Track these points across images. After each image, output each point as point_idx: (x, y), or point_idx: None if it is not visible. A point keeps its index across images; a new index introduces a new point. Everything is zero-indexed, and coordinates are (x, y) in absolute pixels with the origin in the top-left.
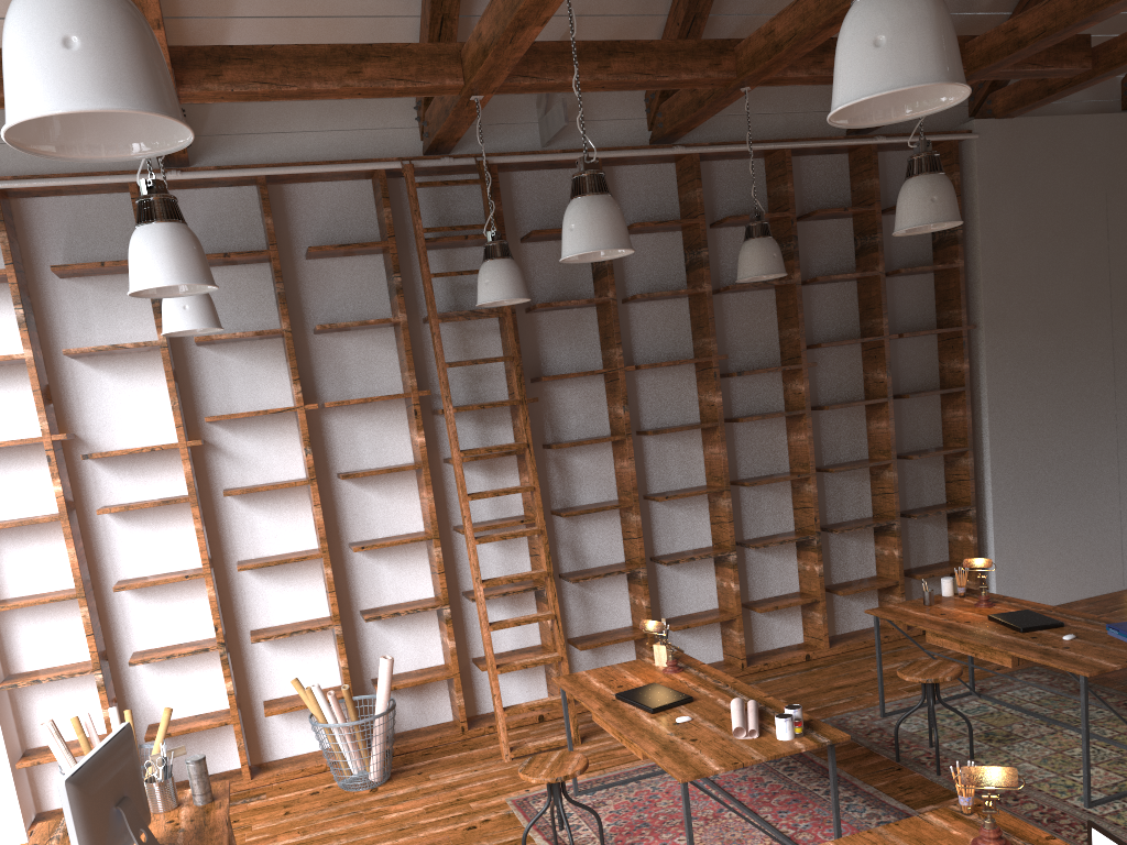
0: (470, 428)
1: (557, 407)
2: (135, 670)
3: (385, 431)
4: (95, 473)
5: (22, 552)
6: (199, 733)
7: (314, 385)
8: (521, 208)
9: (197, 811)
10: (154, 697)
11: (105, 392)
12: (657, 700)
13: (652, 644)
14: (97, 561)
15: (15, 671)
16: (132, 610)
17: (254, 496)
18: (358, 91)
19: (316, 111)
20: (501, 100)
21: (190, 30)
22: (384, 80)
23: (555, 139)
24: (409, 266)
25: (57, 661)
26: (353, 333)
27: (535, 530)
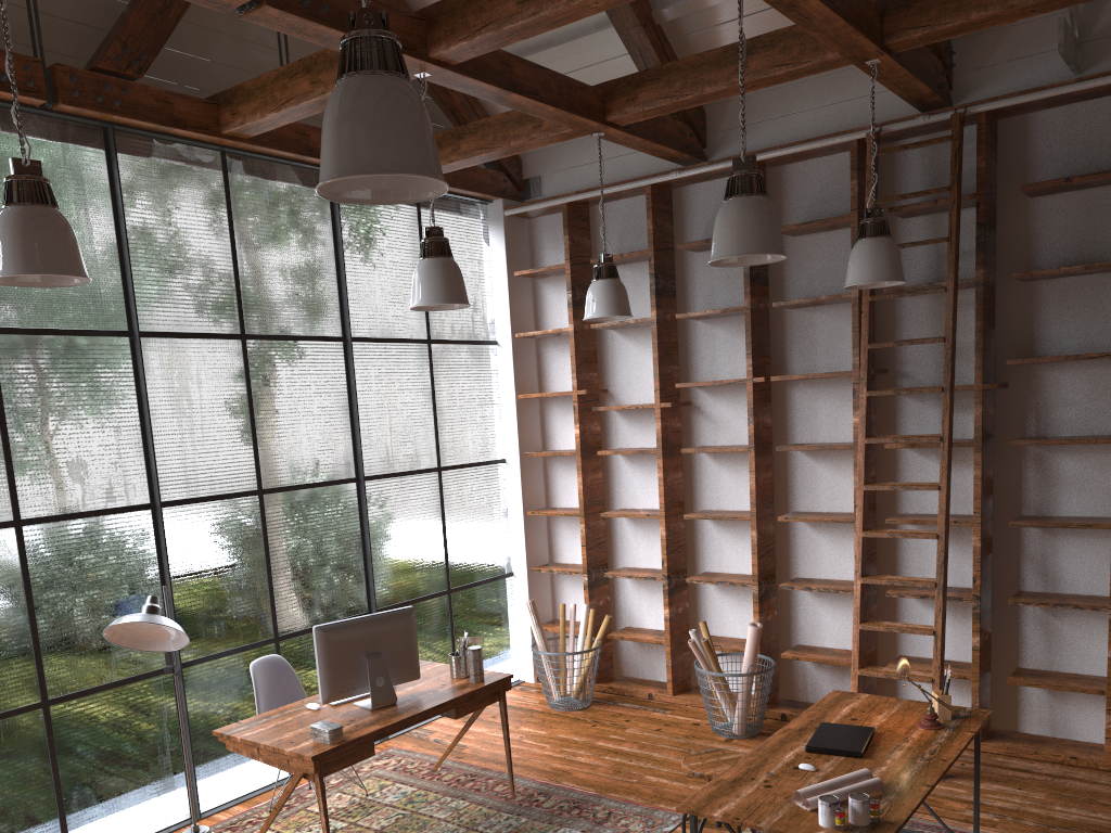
0: (934, 411)
1: (1048, 395)
2: (623, 581)
3: (843, 407)
4: (616, 421)
5: (568, 475)
6: (658, 645)
7: (783, 358)
8: (1037, 155)
9: (463, 685)
10: (632, 606)
11: (629, 357)
12: (829, 742)
13: (1109, 706)
14: (609, 490)
15: (555, 561)
16: (626, 533)
17: (722, 455)
18: (748, 85)
19: (818, 88)
20: (1027, 28)
21: (694, 43)
22: (766, 70)
23: (1096, 60)
24: (892, 236)
25: (578, 560)
26: (826, 308)
27: (929, 534)
